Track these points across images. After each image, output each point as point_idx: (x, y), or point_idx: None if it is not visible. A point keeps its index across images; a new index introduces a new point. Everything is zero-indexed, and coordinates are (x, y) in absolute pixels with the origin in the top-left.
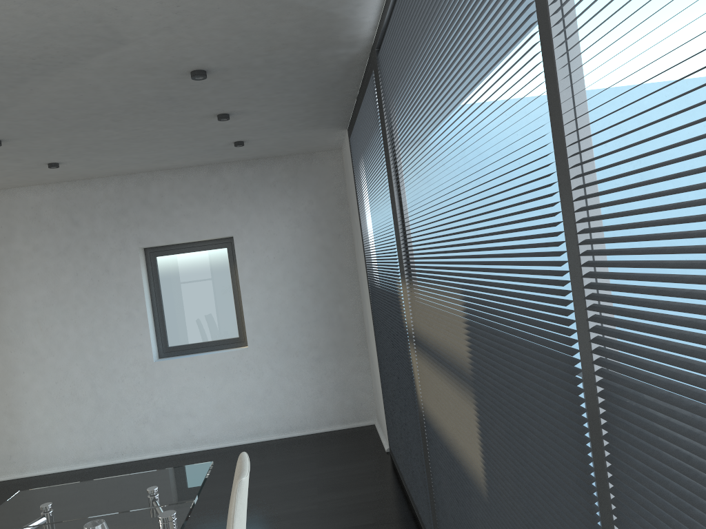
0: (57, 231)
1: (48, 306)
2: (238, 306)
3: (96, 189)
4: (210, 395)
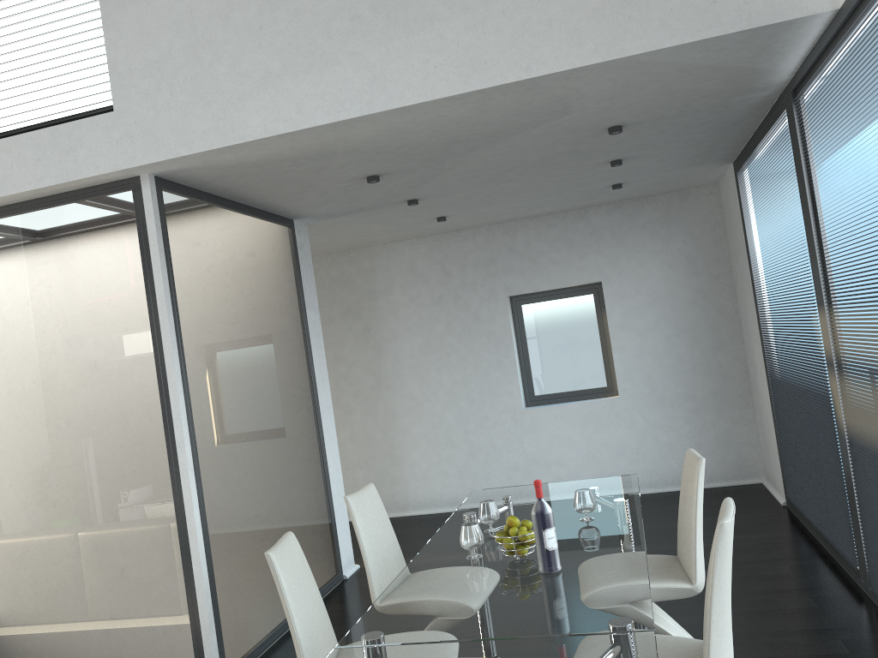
0: (431, 282)
1: (424, 354)
2: (606, 354)
3: (465, 240)
4: (580, 444)
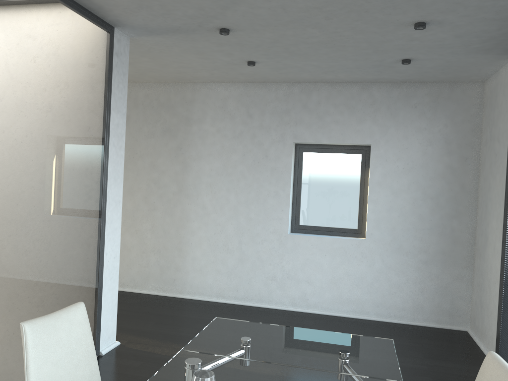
0: (235, 120)
1: (219, 175)
2: (362, 203)
3: (269, 91)
4: (327, 270)
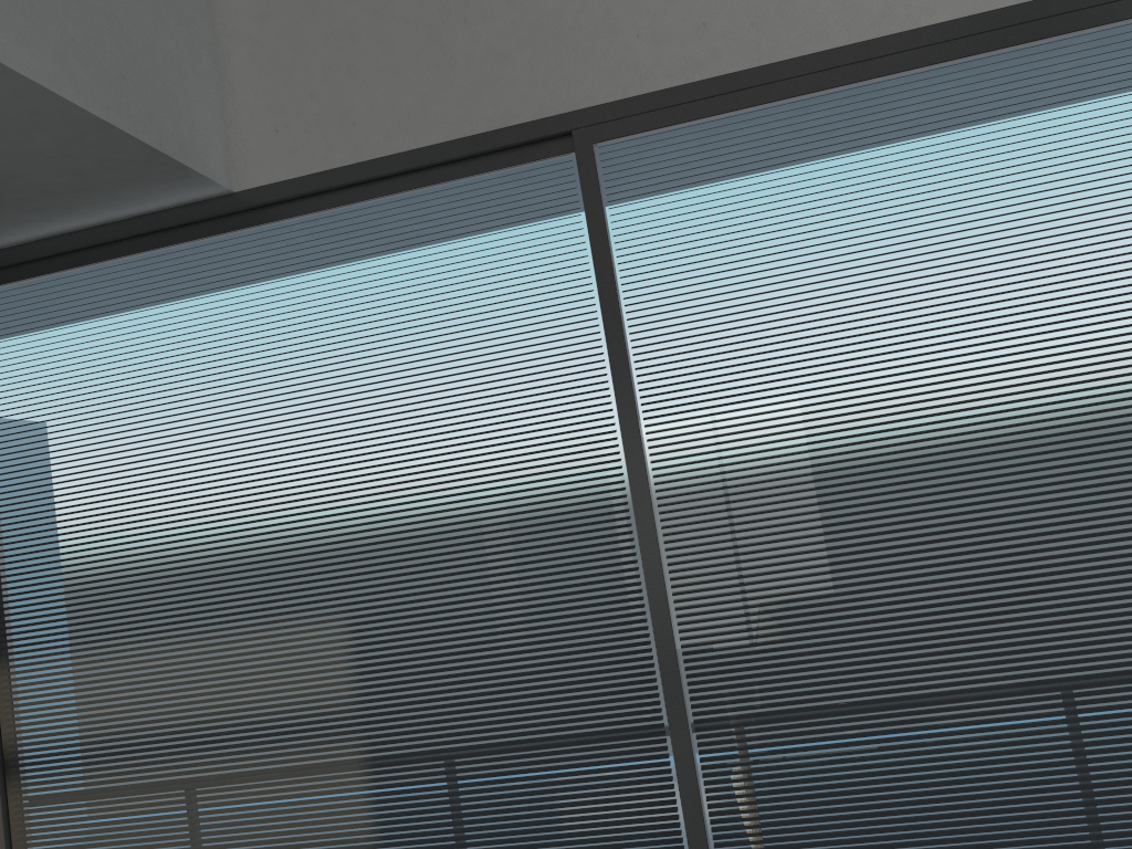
0: None
1: None
2: None
3: None
4: None
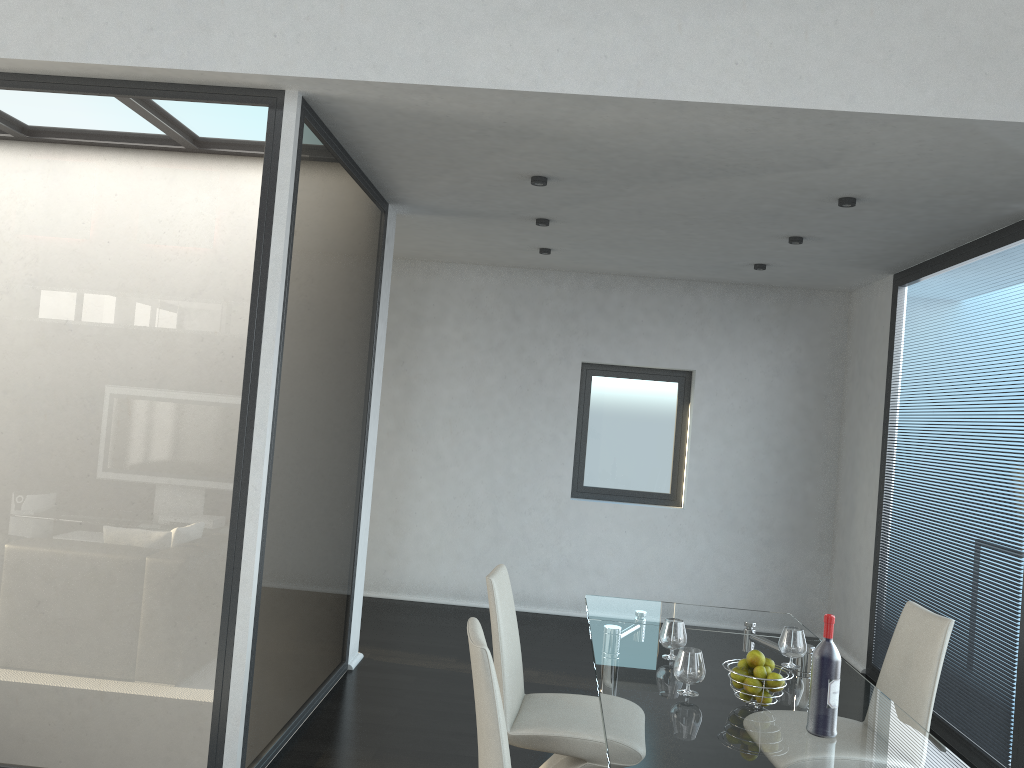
0: (494, 323)
1: (465, 406)
2: (677, 456)
3: (548, 283)
4: (628, 555)
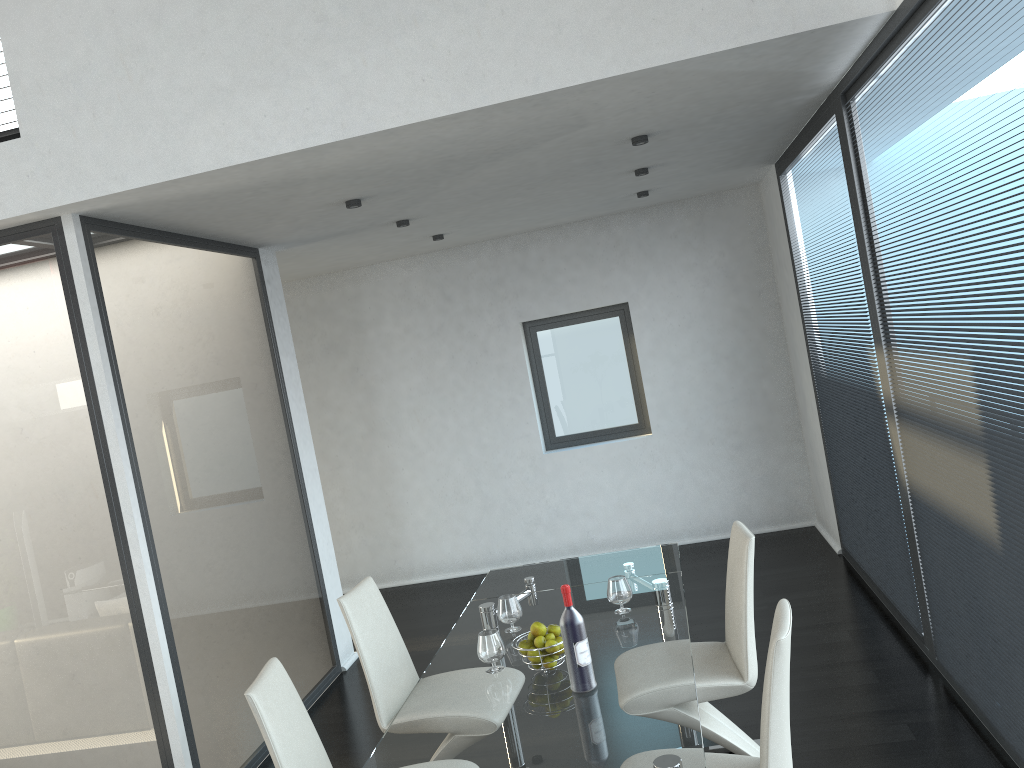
0: (428, 309)
1: (424, 394)
2: (636, 386)
3: (467, 258)
4: (610, 491)
